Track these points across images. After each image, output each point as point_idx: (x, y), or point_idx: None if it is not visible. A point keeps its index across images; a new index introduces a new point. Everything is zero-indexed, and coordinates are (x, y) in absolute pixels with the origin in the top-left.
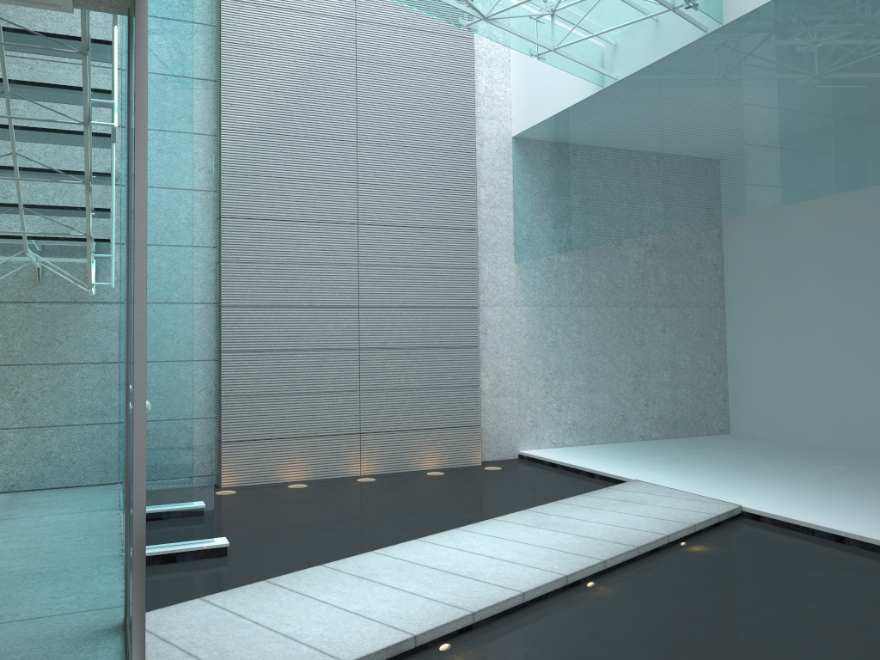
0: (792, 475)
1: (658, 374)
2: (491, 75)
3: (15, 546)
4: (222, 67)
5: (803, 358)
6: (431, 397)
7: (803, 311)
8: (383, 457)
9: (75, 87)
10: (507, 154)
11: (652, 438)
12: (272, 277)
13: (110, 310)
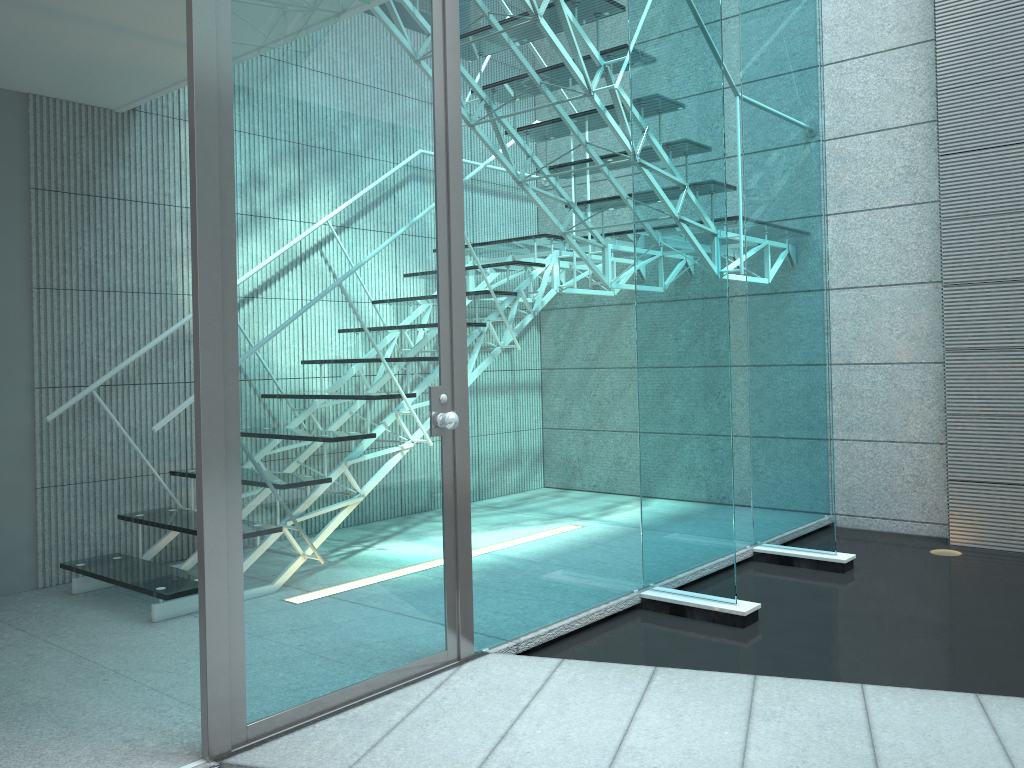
0: None
1: None
2: None
3: None
4: None
5: None
6: None
7: None
8: None
9: None
10: None
11: None
12: None
13: None
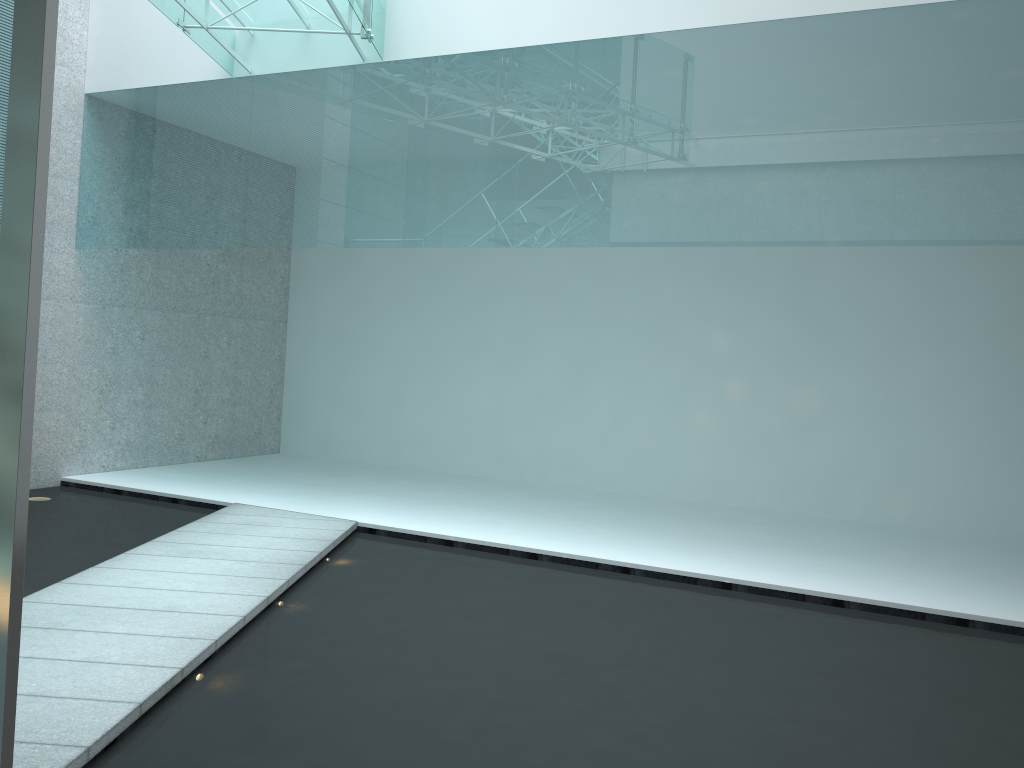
0: (374, 492)
1: (220, 389)
2: (65, 9)
3: None
4: None
5: (364, 380)
6: None
7: (368, 335)
8: None
9: None
10: (77, 113)
11: (208, 459)
12: None
13: None
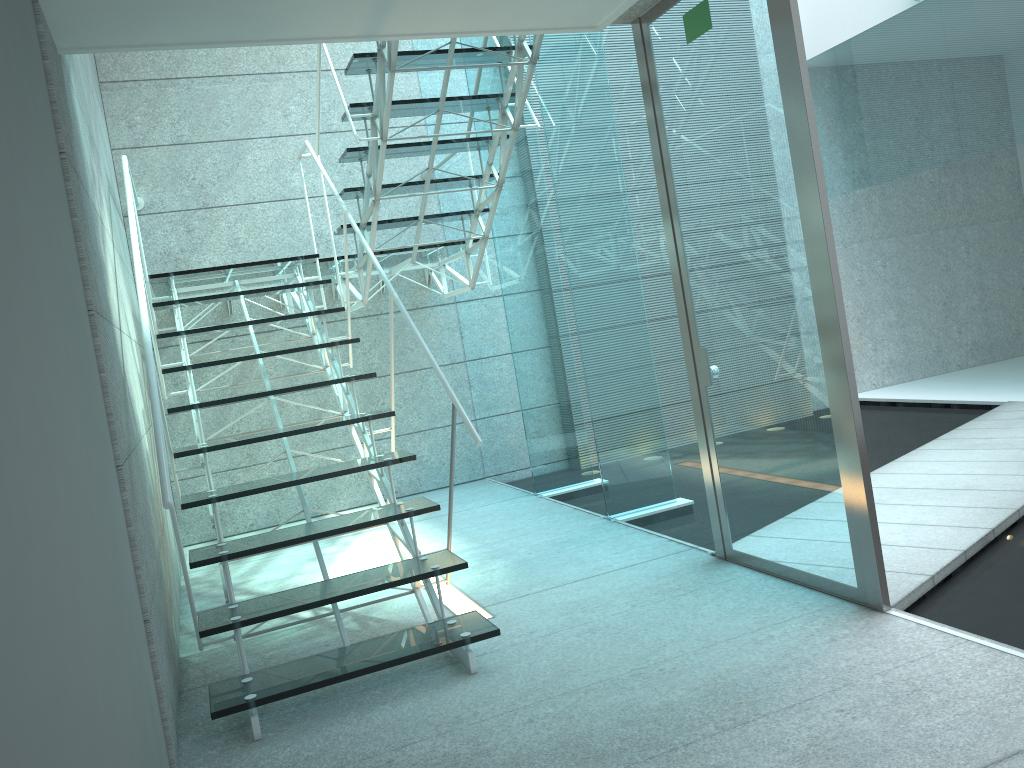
0: None
1: (967, 298)
2: None
3: (497, 530)
4: None
5: None
6: None
7: None
8: None
9: (491, 95)
10: None
11: (969, 366)
12: None
13: (448, 311)
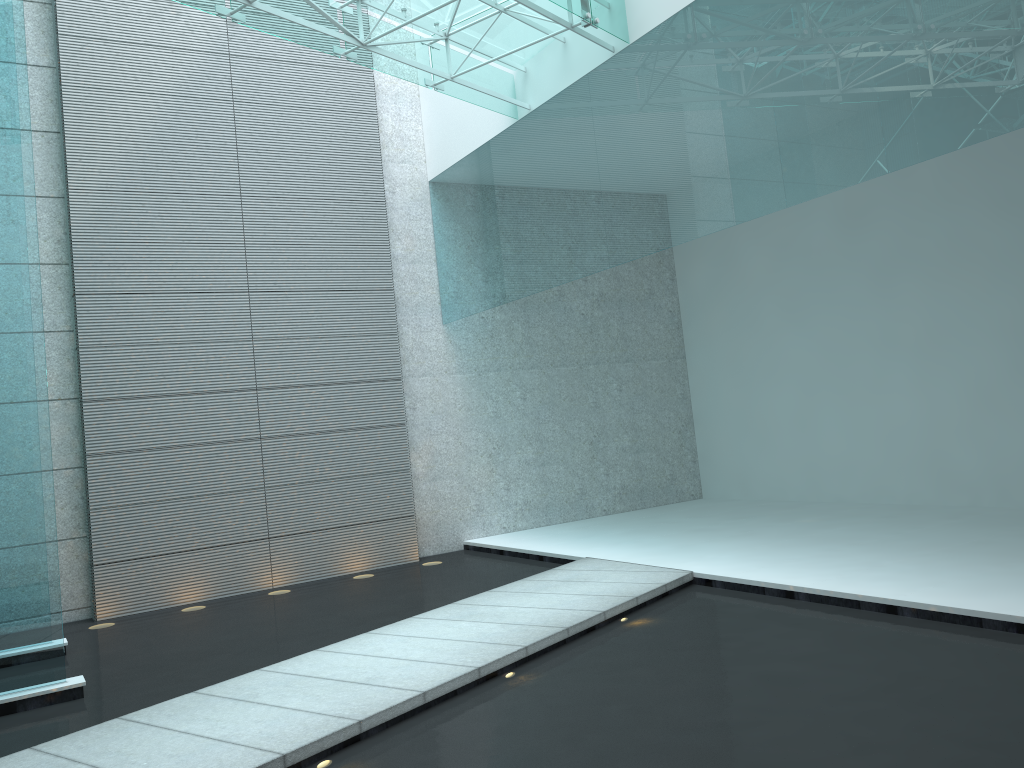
0: (756, 534)
1: (618, 438)
2: (398, 112)
3: None
4: (65, 115)
5: (769, 406)
6: (353, 487)
7: (764, 354)
8: (300, 564)
9: None
10: (424, 201)
11: (617, 511)
12: (146, 361)
13: None
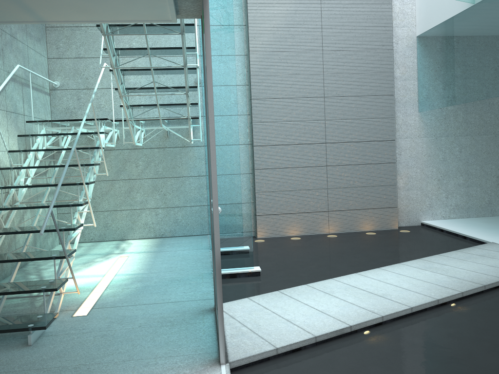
0: None
1: None
2: None
3: (166, 265)
4: (248, 18)
5: None
6: (368, 191)
7: None
8: (341, 224)
9: (178, 47)
10: (413, 47)
11: None
12: (279, 129)
13: (200, 150)
